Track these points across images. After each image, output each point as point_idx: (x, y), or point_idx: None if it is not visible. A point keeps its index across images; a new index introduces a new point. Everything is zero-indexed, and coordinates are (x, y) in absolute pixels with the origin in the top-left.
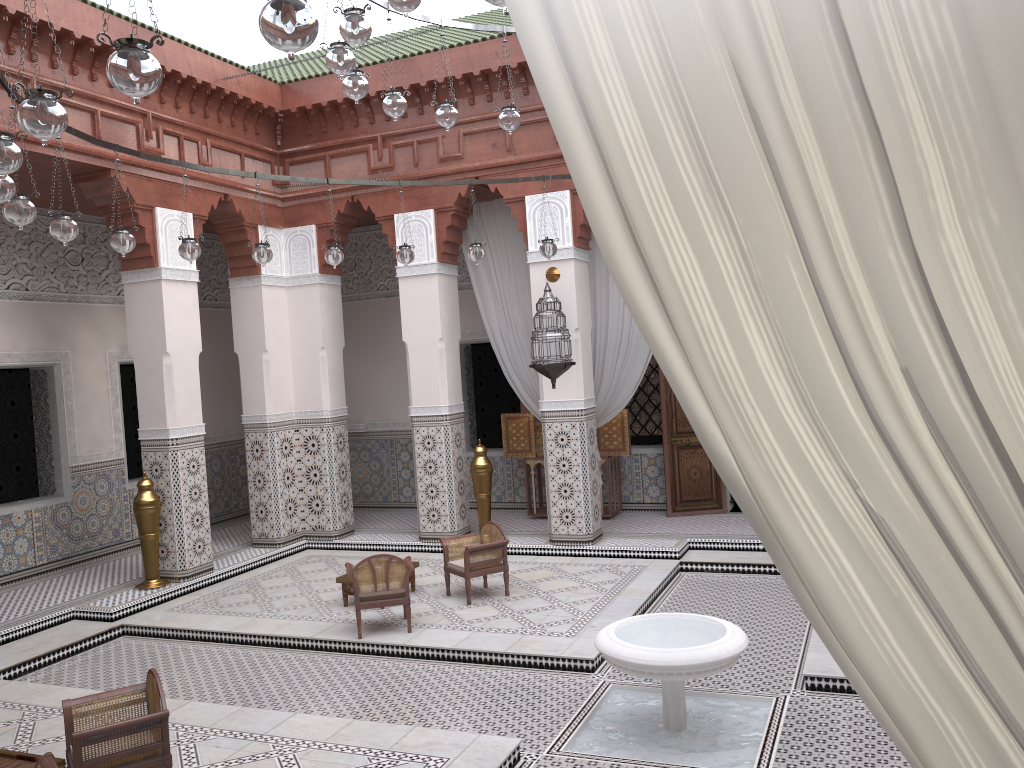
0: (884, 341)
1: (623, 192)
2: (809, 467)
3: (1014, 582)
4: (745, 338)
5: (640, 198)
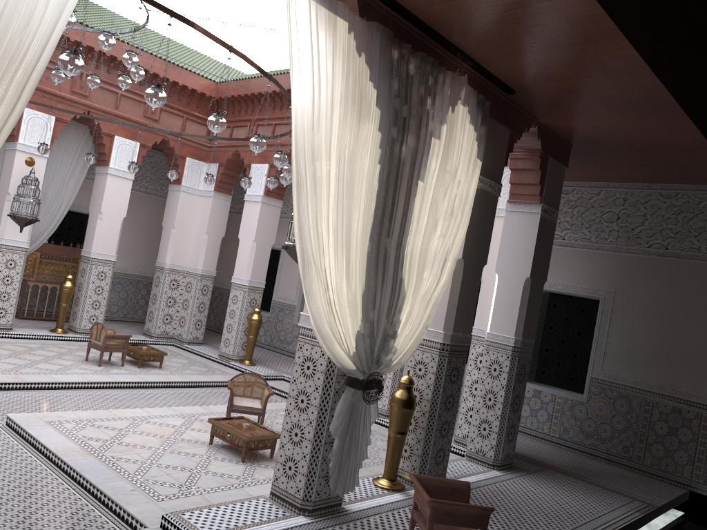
0: (328, 259)
1: (308, 231)
2: (320, 274)
3: (331, 290)
4: (317, 256)
5: (309, 233)
